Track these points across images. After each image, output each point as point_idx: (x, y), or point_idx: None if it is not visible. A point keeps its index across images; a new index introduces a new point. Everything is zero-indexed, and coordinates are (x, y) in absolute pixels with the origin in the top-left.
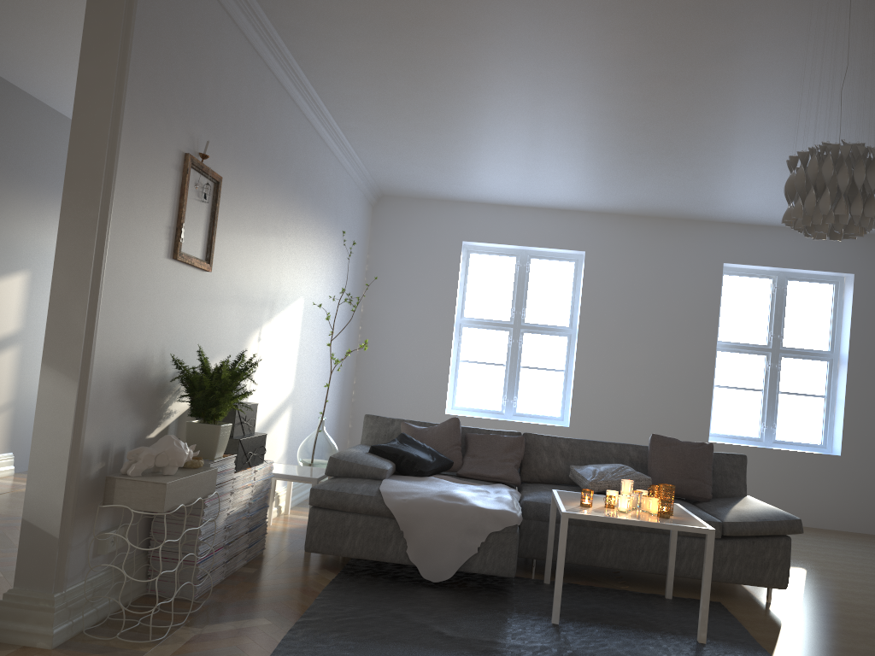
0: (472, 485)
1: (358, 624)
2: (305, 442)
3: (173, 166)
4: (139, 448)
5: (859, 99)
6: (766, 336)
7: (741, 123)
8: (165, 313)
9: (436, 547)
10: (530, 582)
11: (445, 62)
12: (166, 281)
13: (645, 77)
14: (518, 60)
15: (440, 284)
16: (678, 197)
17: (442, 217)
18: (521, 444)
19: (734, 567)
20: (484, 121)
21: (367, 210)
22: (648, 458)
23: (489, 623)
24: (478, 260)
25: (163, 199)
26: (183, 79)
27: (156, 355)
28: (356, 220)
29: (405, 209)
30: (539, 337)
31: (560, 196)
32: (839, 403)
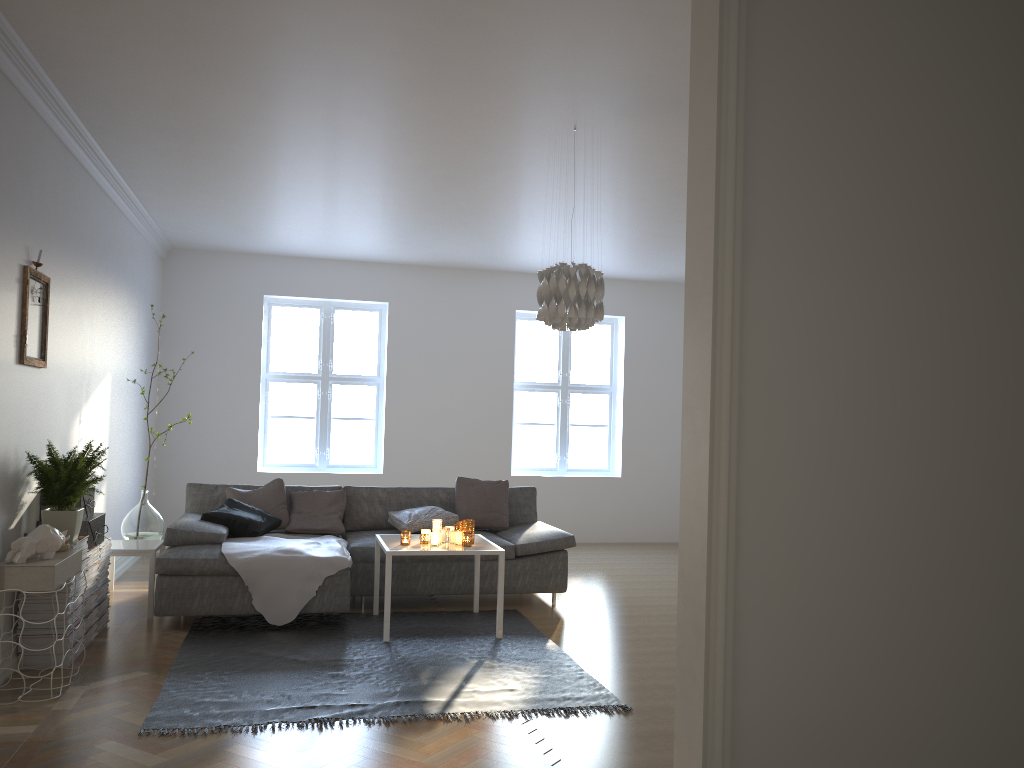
0: (303, 539)
1: (224, 664)
2: (130, 517)
3: (17, 280)
4: (21, 539)
5: (601, 197)
6: (557, 374)
7: (515, 207)
8: (16, 414)
9: (279, 596)
10: (361, 616)
11: (255, 159)
12: (16, 385)
13: (434, 177)
14: (323, 161)
15: (243, 339)
16: (471, 254)
17: (240, 270)
18: (343, 497)
19: (526, 580)
20: (289, 198)
21: (157, 266)
22: (456, 498)
23: (333, 648)
24: (281, 312)
25: (11, 312)
26: (20, 200)
27: (12, 454)
28: (149, 279)
29: (199, 263)
30: (348, 388)
31: (362, 252)
32: (618, 431)
